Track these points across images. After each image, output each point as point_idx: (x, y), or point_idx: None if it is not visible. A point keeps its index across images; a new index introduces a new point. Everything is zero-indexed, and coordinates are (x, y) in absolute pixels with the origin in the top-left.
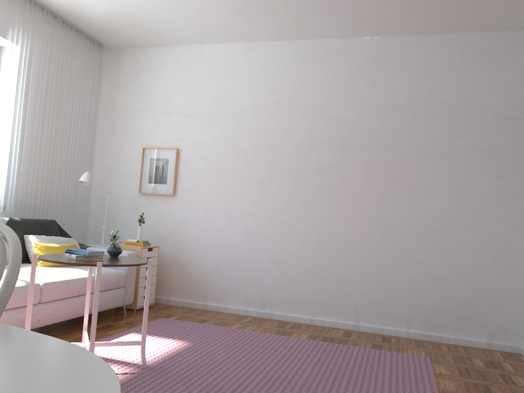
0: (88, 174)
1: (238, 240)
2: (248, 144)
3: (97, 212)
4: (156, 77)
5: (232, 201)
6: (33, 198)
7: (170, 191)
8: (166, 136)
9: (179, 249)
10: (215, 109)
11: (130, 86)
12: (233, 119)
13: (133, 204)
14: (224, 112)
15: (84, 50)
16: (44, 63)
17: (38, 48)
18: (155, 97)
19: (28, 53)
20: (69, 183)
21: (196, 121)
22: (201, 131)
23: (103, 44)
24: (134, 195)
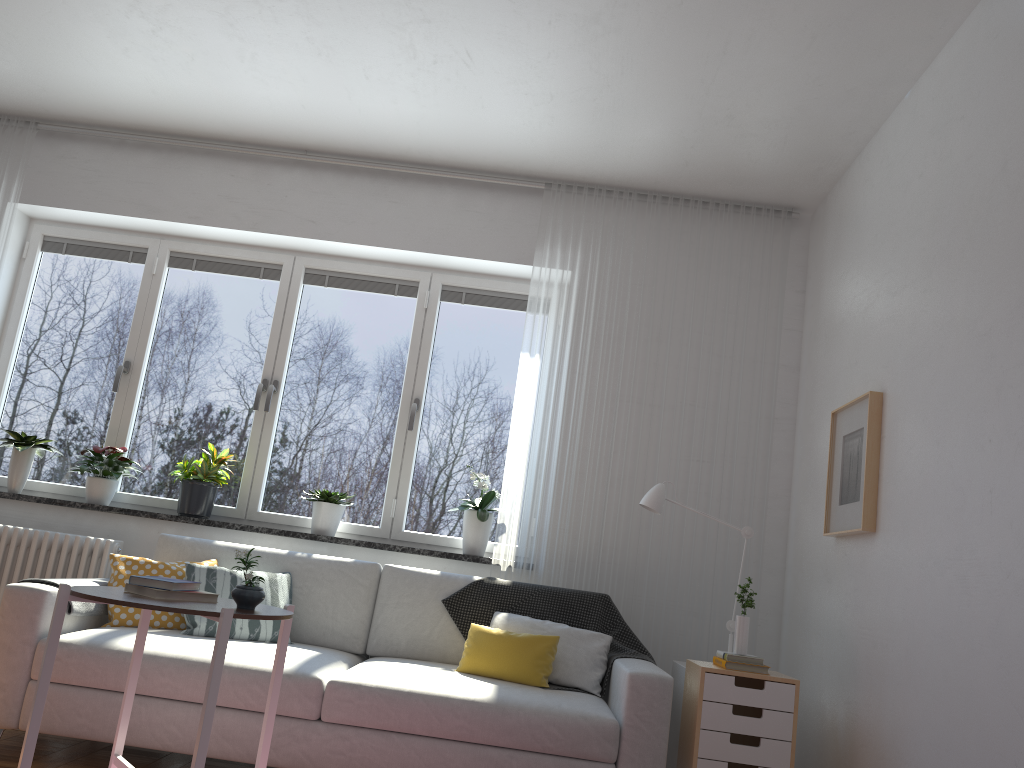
0: (655, 488)
1: (980, 680)
2: (996, 310)
3: (791, 595)
4: (860, 225)
5: (966, 529)
6: (593, 550)
7: (860, 518)
8: (867, 367)
9: (878, 704)
10: (936, 240)
11: (832, 273)
12: (967, 246)
13: (826, 570)
14: (951, 237)
15: (728, 235)
16: (614, 285)
17: (603, 262)
18: (857, 275)
19: (574, 277)
20: (699, 523)
21: (907, 297)
22: (915, 321)
23: (793, 206)
24: (827, 544)
